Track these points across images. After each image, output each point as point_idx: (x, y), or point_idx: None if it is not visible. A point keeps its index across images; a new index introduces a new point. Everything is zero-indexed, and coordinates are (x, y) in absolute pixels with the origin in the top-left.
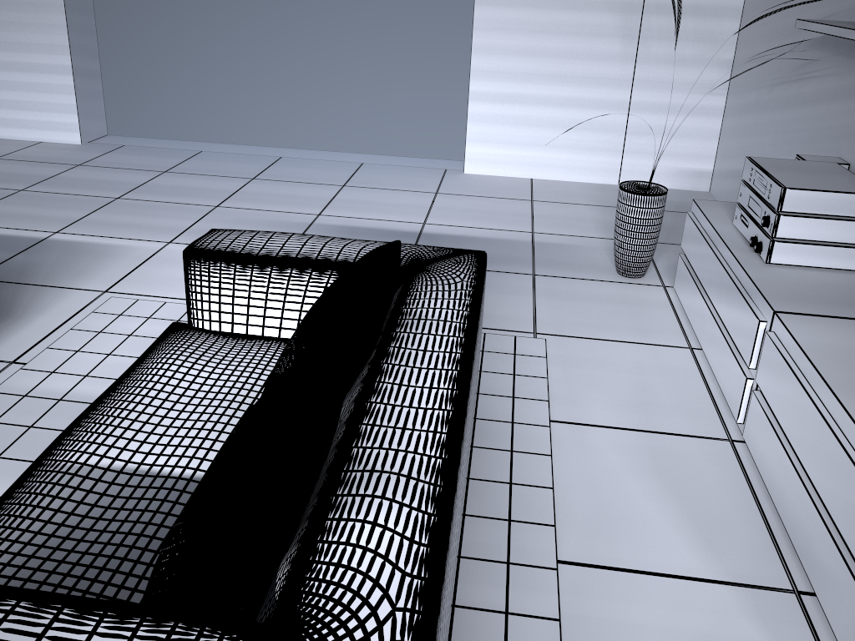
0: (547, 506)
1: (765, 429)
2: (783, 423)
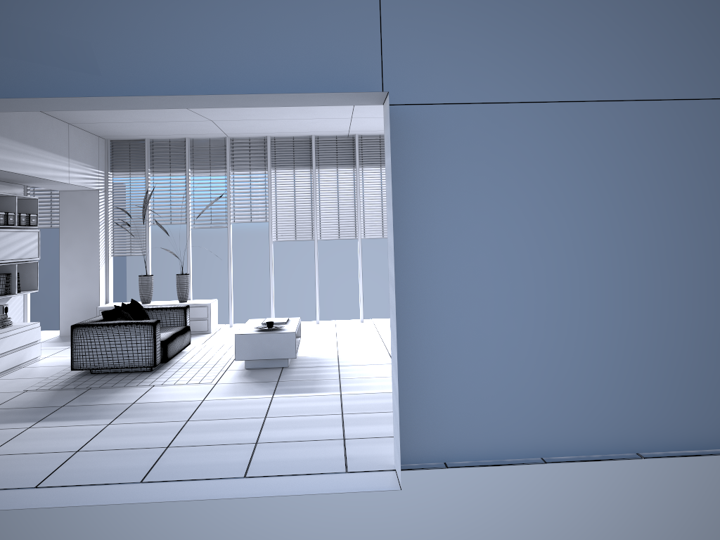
0: (67, 368)
1: (1, 360)
2: (6, 350)
